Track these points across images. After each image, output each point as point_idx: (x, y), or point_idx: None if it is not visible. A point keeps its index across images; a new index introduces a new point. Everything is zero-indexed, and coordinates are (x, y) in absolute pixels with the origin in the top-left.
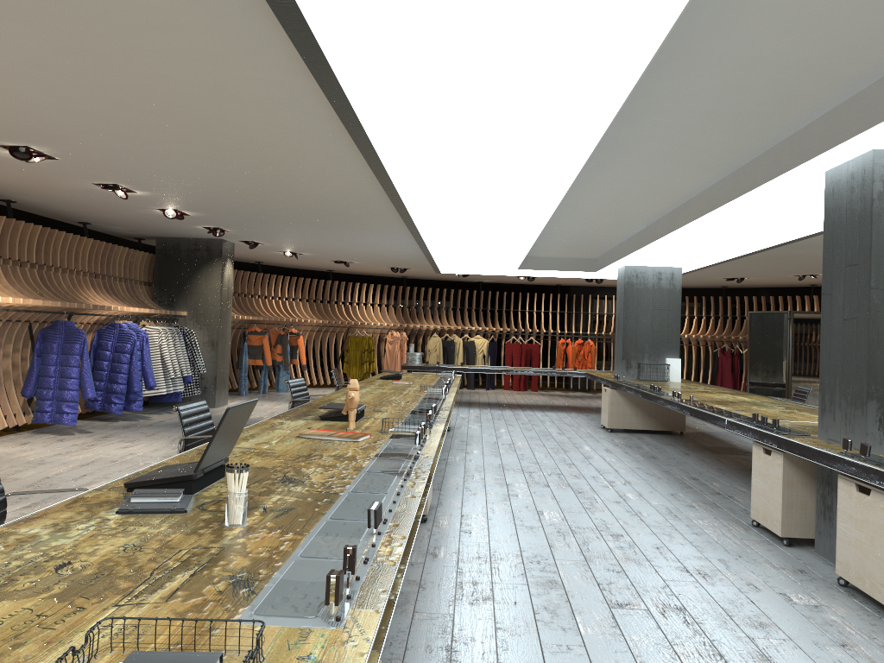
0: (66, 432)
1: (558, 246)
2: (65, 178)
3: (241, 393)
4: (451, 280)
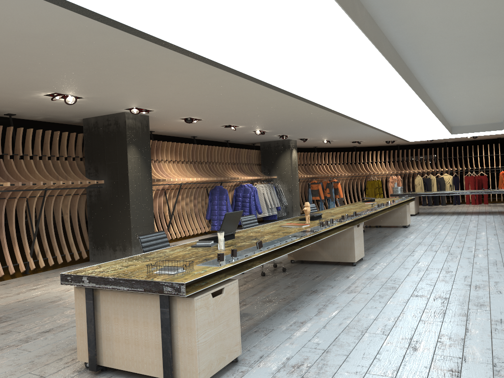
0: None
1: (469, 119)
2: (209, 125)
3: None
4: (431, 143)
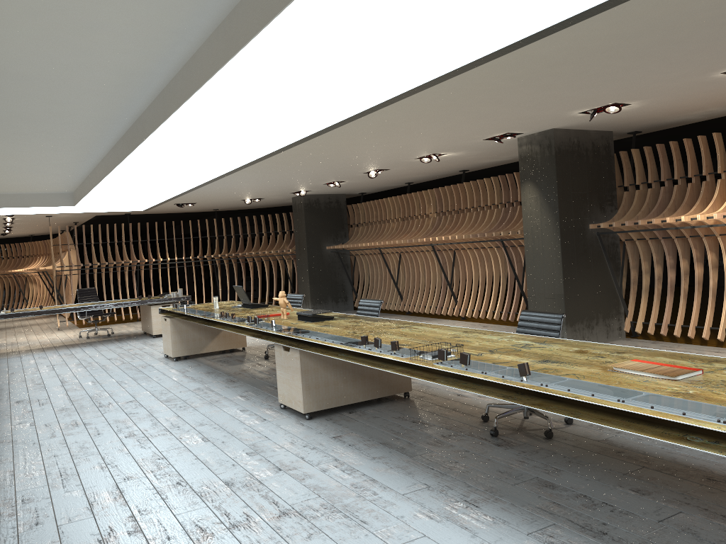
0: None
1: None
2: (722, 83)
3: None
4: None
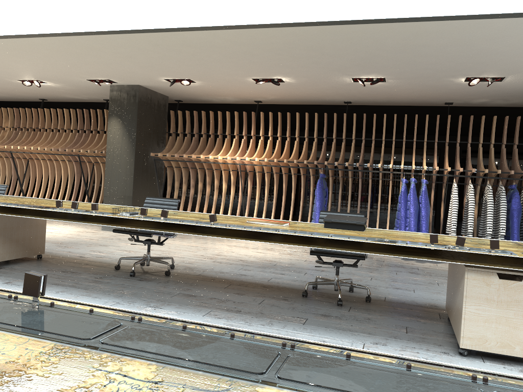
0: None
1: None
2: (246, 84)
3: None
4: None
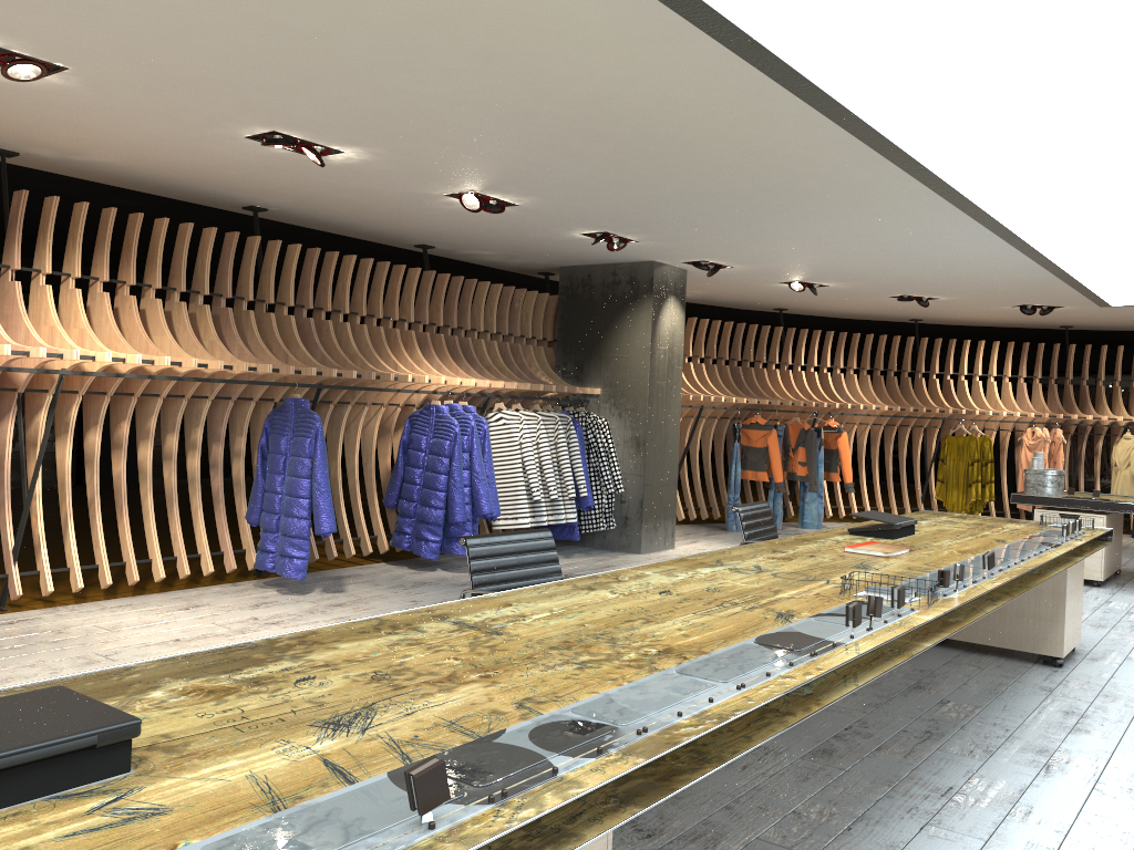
0: (304, 588)
1: None
2: (190, 130)
3: (728, 527)
4: None
